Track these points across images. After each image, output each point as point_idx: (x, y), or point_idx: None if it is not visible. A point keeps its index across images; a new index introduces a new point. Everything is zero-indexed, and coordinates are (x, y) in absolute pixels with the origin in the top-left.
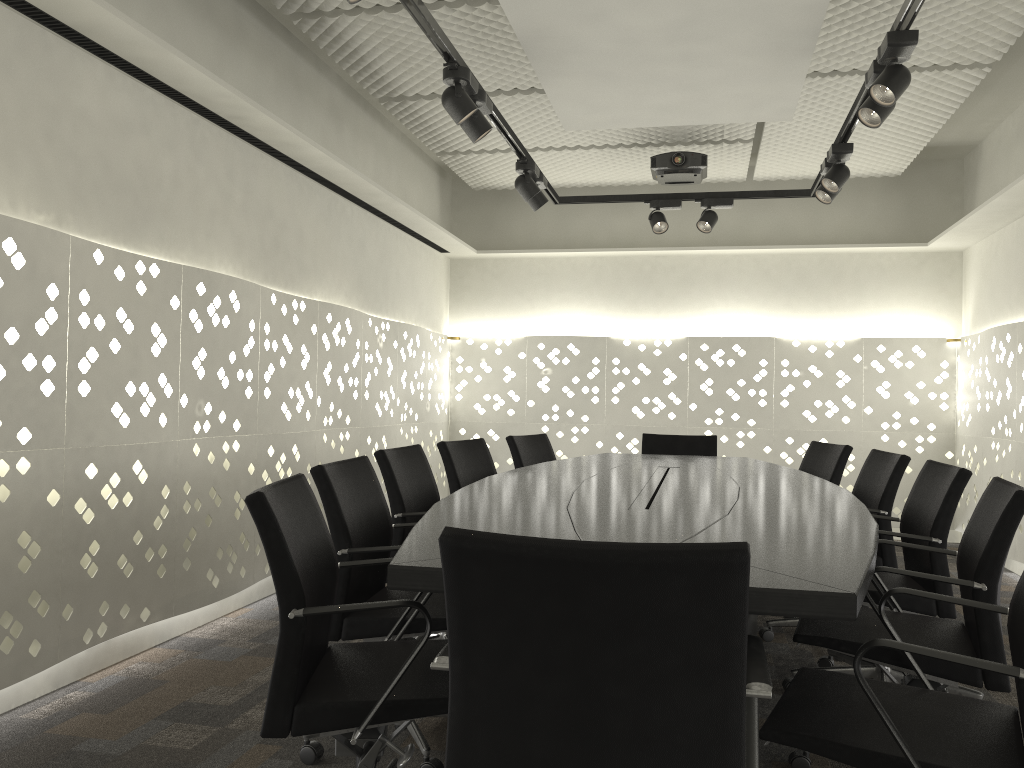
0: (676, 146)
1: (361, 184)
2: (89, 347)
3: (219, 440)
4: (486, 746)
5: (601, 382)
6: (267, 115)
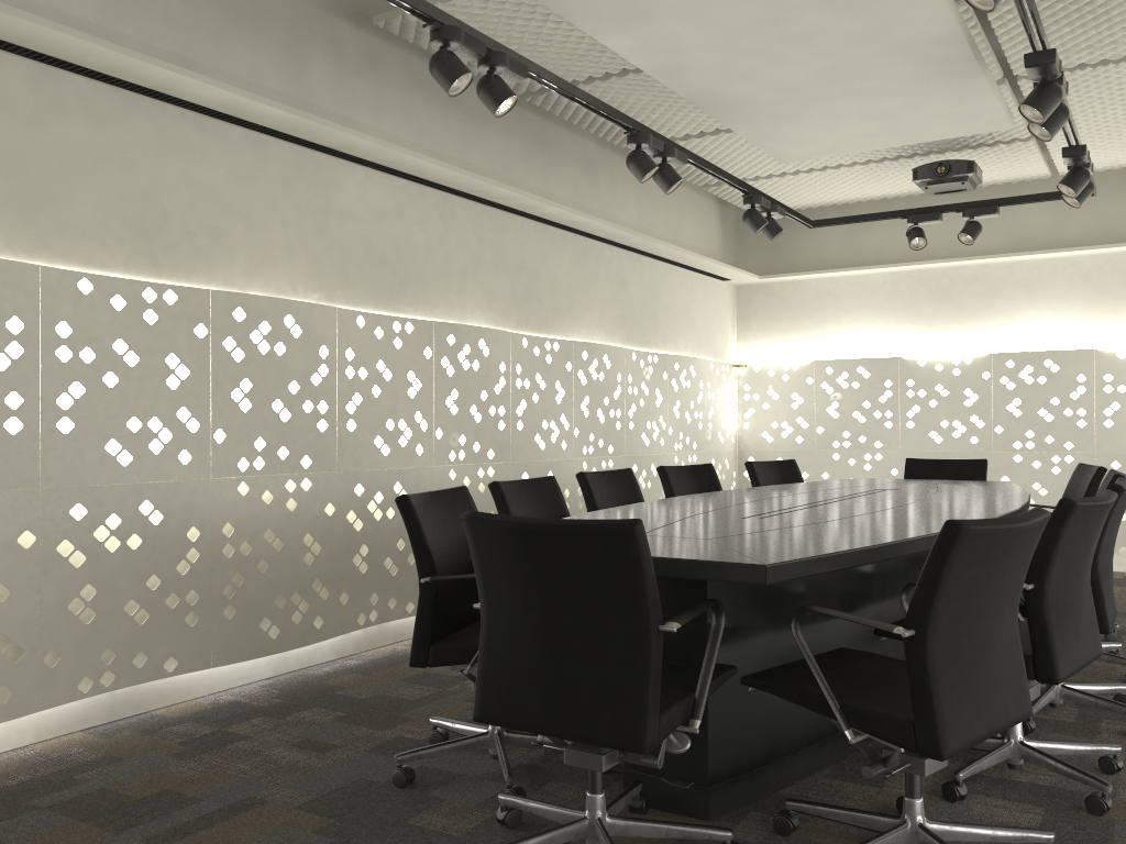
0: (947, 153)
1: (609, 230)
2: (354, 393)
3: (474, 467)
4: (498, 657)
5: (894, 406)
6: (500, 187)
